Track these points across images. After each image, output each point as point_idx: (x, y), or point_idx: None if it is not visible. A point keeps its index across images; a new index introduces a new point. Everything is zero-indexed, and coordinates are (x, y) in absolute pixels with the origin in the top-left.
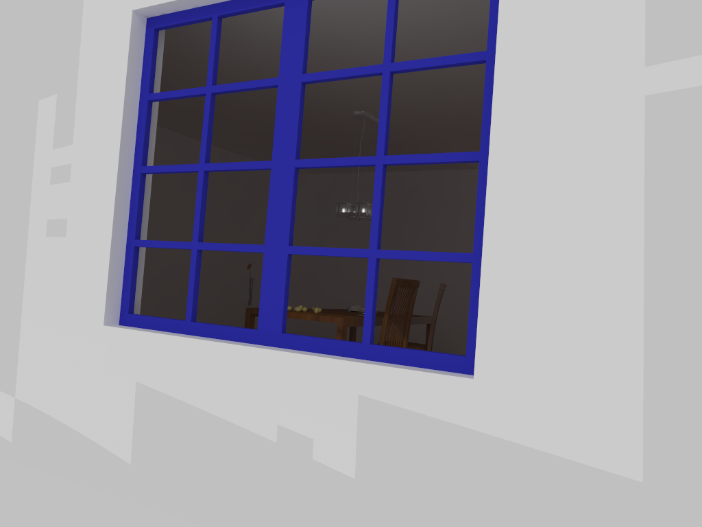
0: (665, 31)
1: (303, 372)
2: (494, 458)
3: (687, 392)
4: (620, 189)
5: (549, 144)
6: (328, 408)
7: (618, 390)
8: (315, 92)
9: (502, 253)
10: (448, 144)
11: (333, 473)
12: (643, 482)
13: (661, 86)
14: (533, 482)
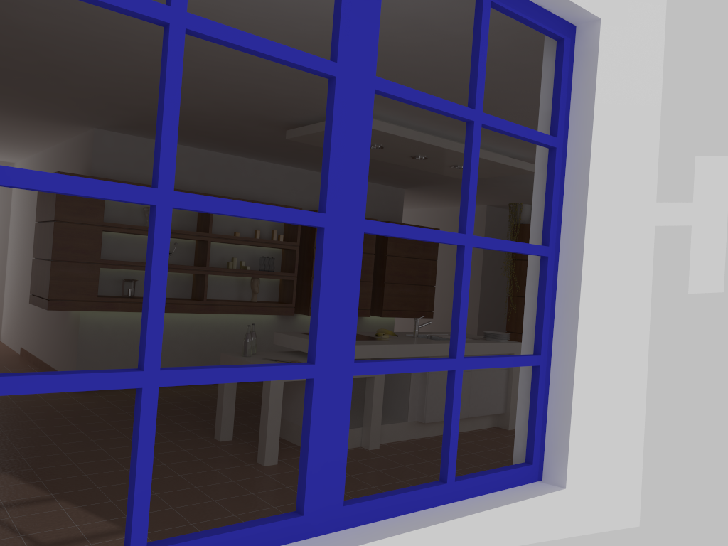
0: (664, 177)
1: None
2: None
3: (657, 451)
4: (642, 301)
5: (614, 256)
6: None
7: (633, 462)
8: None
9: (587, 359)
10: None
11: None
12: (639, 525)
13: (660, 221)
14: None
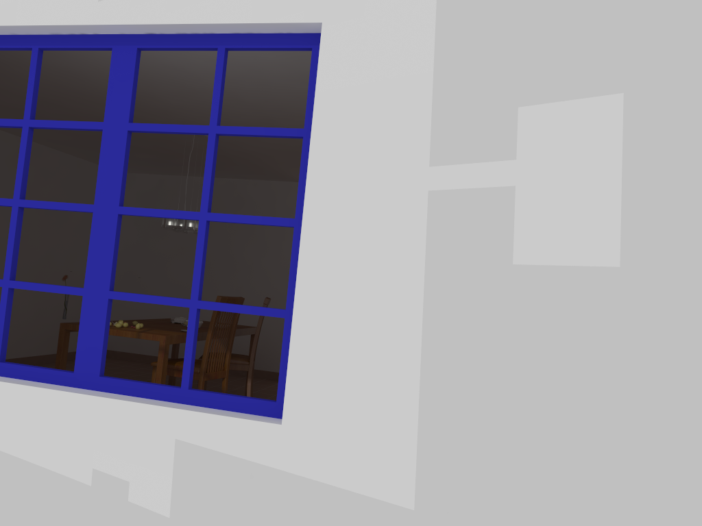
0: (445, 140)
1: (121, 417)
2: (297, 494)
3: (449, 436)
4: (406, 267)
5: (352, 222)
6: (145, 452)
7: (398, 435)
8: (143, 105)
9: (310, 314)
10: (277, 160)
11: (148, 513)
12: (414, 509)
13: (440, 185)
14: (328, 513)
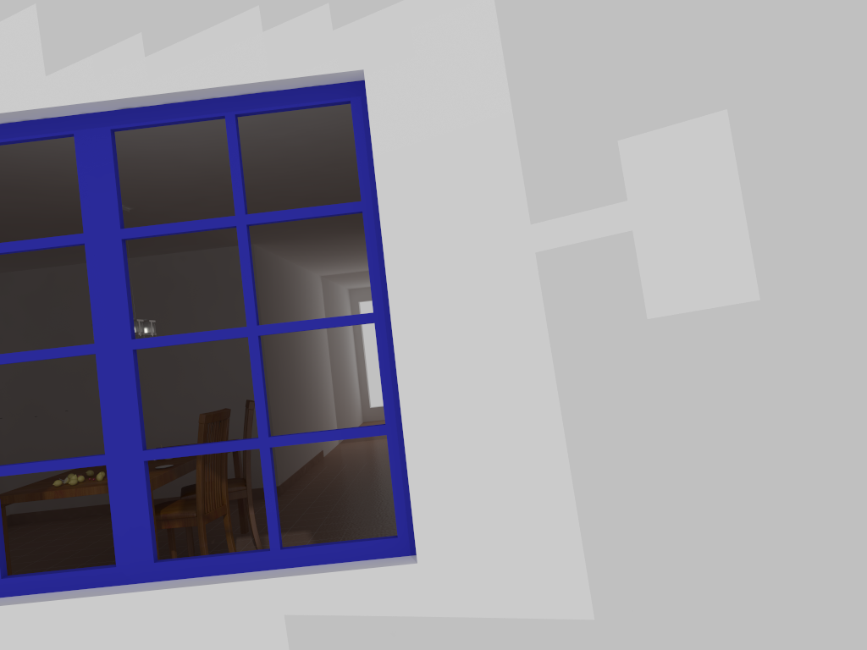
0: (543, 190)
1: (204, 607)
2: (454, 640)
3: (617, 527)
4: (528, 345)
5: (453, 305)
6: (248, 641)
7: (559, 539)
8: (42, 186)
9: (425, 424)
10: None
11: None
12: (595, 619)
13: (548, 243)
14: None
